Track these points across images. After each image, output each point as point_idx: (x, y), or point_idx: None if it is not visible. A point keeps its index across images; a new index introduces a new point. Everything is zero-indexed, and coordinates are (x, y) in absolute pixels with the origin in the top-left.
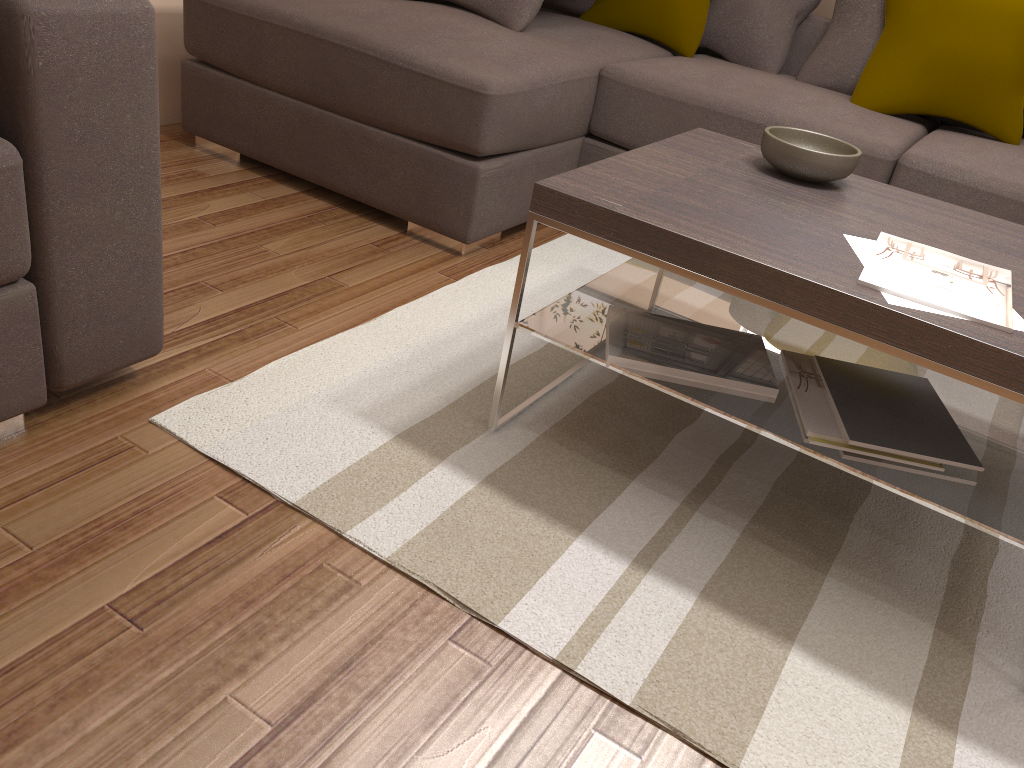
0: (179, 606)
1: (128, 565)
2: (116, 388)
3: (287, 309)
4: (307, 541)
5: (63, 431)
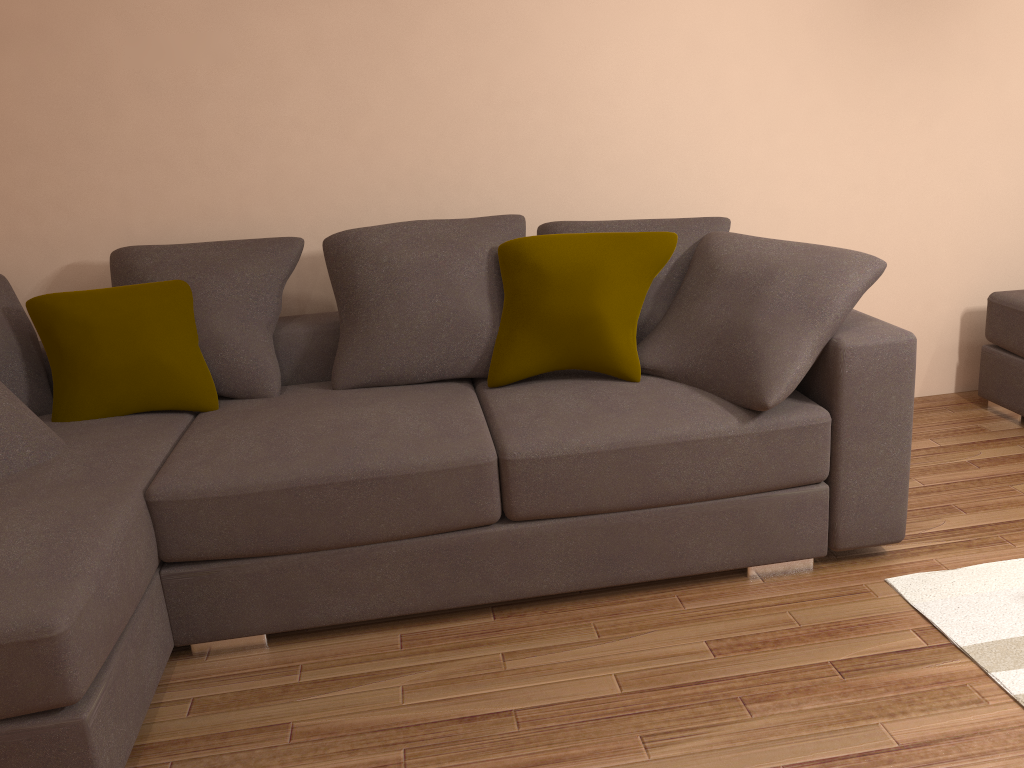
0: (867, 675)
1: (846, 647)
2: (870, 558)
3: (1012, 532)
4: (961, 669)
5: (832, 574)
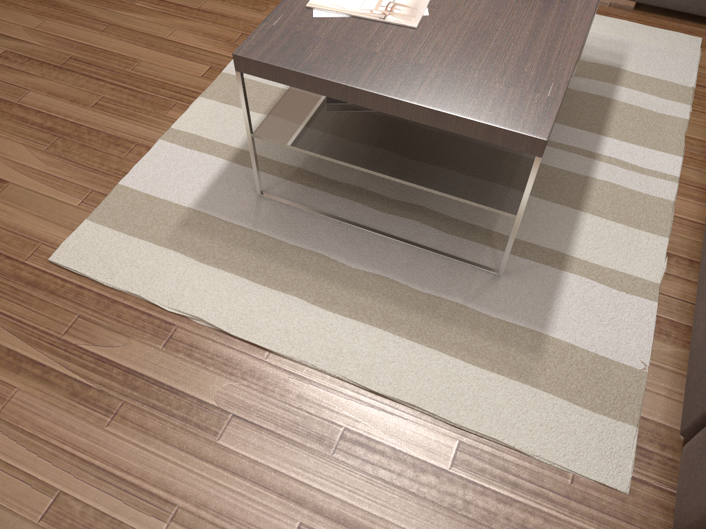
0: None
1: None
2: None
3: None
4: None
5: None
